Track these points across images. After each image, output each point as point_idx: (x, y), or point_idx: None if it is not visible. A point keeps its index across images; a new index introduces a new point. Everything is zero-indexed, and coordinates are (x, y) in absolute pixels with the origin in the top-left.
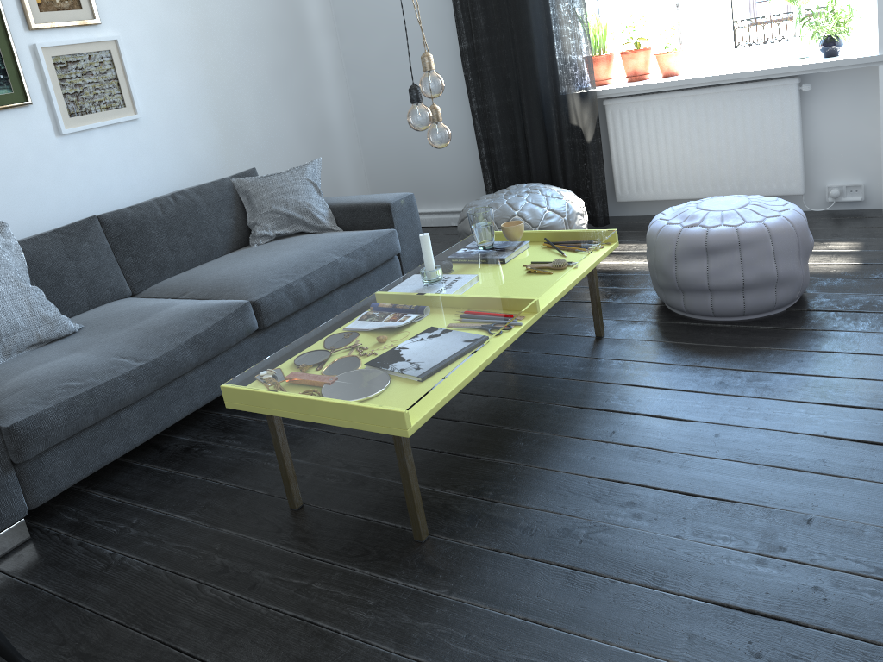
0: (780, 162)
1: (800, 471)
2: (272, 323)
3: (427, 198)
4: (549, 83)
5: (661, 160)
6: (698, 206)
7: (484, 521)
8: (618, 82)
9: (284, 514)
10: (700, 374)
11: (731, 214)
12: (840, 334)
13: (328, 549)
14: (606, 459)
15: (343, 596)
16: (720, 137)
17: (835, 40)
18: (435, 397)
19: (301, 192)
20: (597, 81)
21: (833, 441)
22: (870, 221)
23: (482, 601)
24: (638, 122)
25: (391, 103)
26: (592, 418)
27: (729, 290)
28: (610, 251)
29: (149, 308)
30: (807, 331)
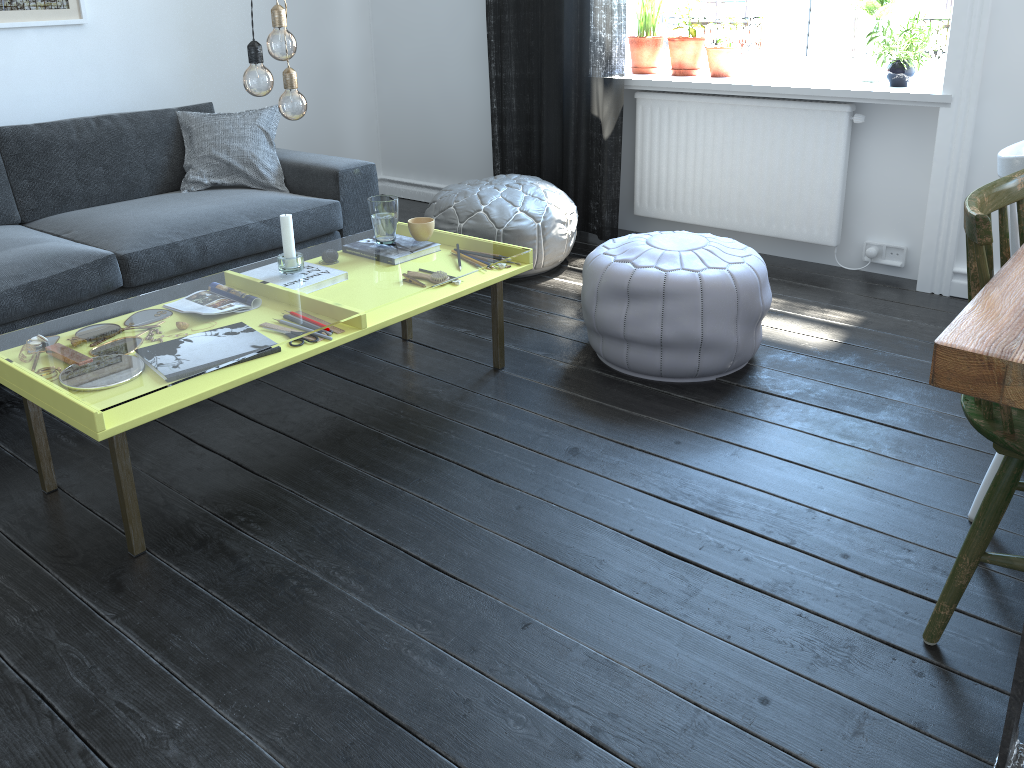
0: (816, 203)
1: (566, 568)
2: (142, 283)
3: (437, 171)
4: (573, 60)
5: (688, 176)
6: (648, 239)
7: (210, 548)
8: (665, 73)
9: (33, 495)
10: (562, 434)
11: (671, 256)
12: (745, 421)
13: (41, 542)
14: (387, 508)
15: (15, 595)
16: (754, 160)
17: (903, 67)
18: (162, 403)
19: (248, 140)
20: (637, 68)
21: (630, 542)
22: (896, 294)
23: (137, 633)
24: (669, 126)
25: (413, 52)
26: (412, 459)
27: (645, 344)
28: (514, 273)
29: (12, 241)
30: (715, 409)
